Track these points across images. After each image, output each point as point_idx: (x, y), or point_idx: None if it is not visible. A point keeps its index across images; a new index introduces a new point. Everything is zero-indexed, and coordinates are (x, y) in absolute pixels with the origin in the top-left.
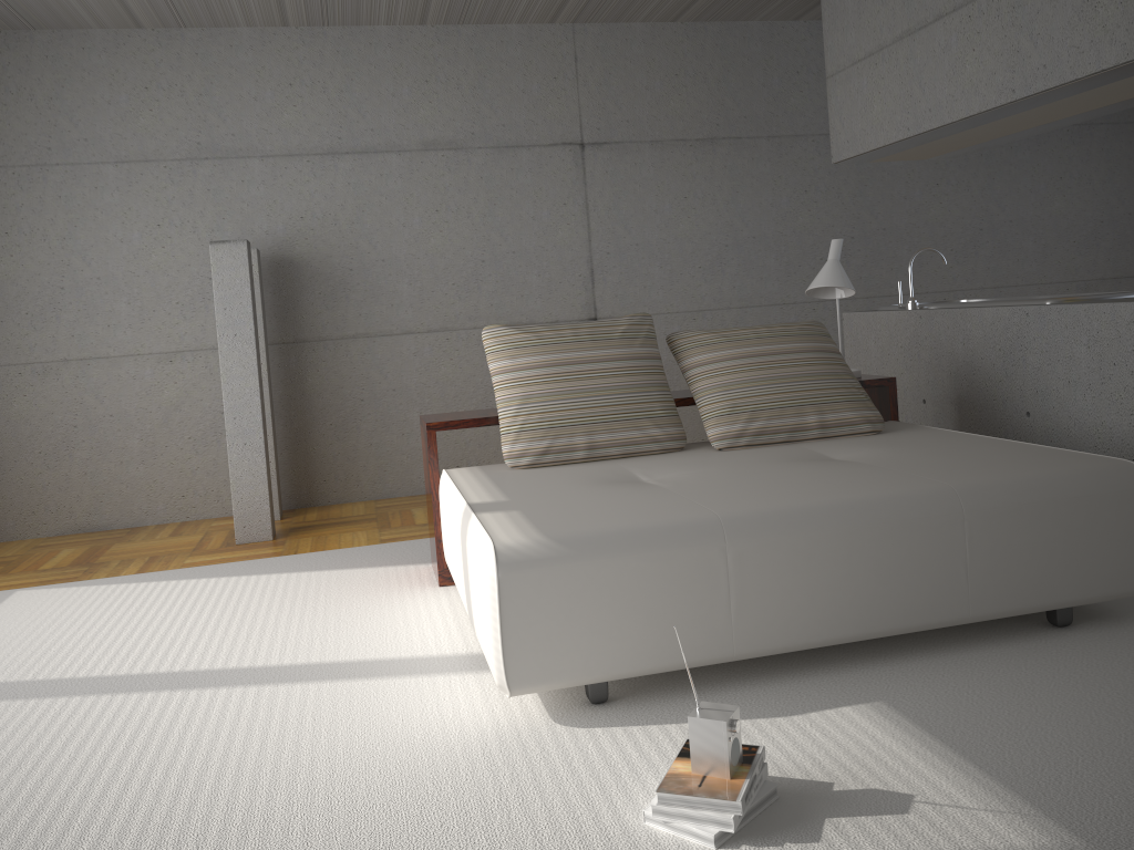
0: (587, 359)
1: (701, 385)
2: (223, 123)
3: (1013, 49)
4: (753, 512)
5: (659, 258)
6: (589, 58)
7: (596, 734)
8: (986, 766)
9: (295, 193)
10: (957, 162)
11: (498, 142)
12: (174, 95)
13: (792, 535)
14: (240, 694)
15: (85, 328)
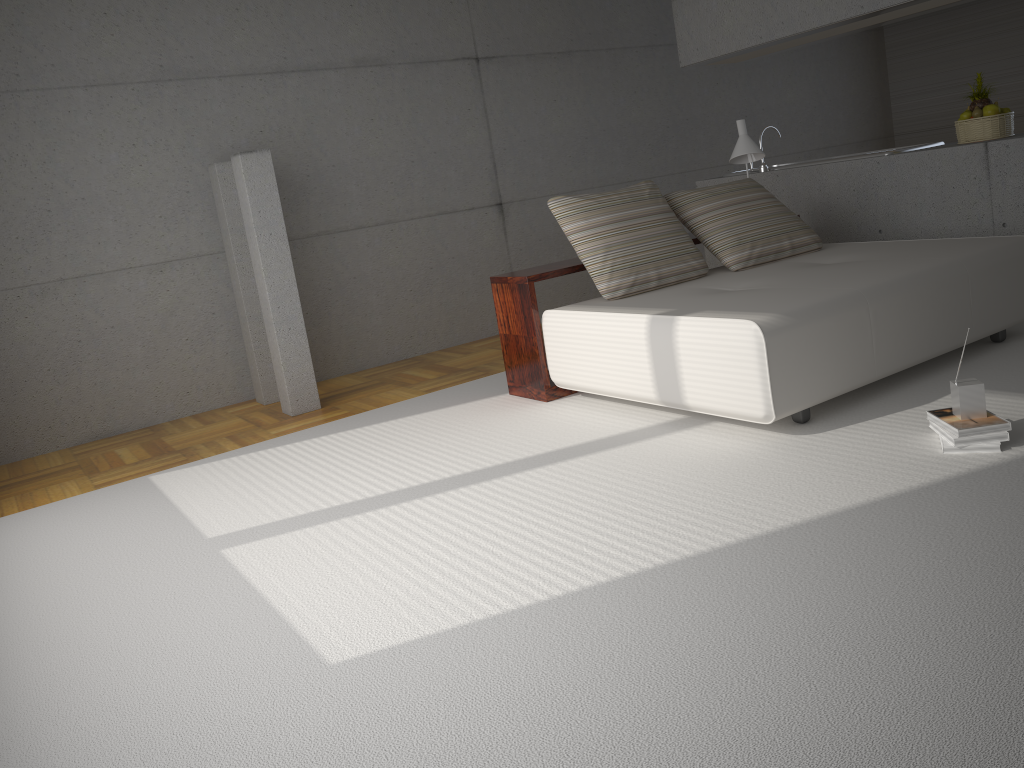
0: (637, 215)
1: (708, 228)
2: (181, 46)
3: None
4: (873, 285)
5: (541, 151)
6: None
7: (833, 433)
8: None
9: (252, 109)
10: (728, 66)
11: (414, 58)
12: (132, 20)
13: (896, 296)
14: (537, 473)
15: (77, 247)
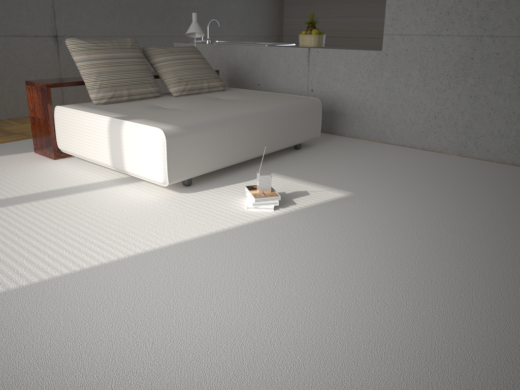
0: (121, 57)
1: (164, 70)
2: None
3: None
4: (234, 115)
5: (86, 9)
6: None
7: (200, 193)
8: (315, 182)
9: None
10: None
11: None
12: None
13: (246, 122)
14: (23, 207)
15: None
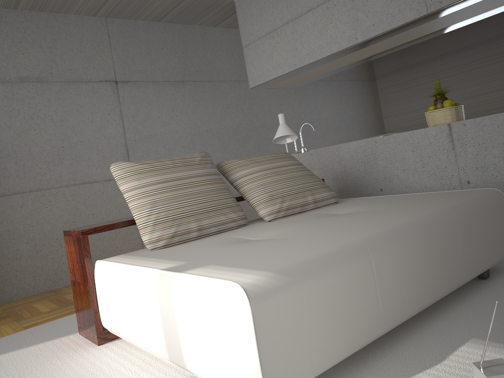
0: (185, 176)
1: (248, 187)
2: None
3: (355, 19)
4: (373, 235)
5: (162, 142)
6: (116, 36)
7: None
8: None
9: None
10: (287, 95)
11: (68, 79)
12: None
13: (397, 245)
14: None
15: None
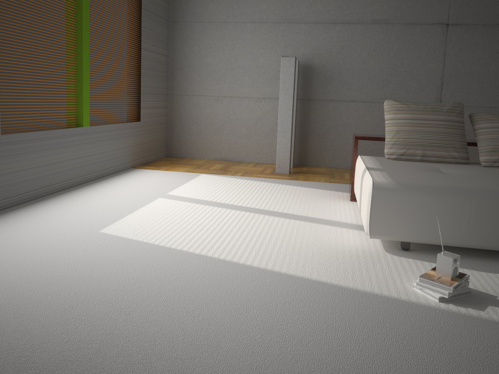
0: (428, 118)
1: (481, 137)
2: (292, 8)
3: None
4: (488, 189)
5: (477, 80)
6: None
7: (401, 259)
8: None
9: (316, 39)
10: None
11: (407, 21)
12: None
13: None
14: (272, 218)
15: (233, 85)
